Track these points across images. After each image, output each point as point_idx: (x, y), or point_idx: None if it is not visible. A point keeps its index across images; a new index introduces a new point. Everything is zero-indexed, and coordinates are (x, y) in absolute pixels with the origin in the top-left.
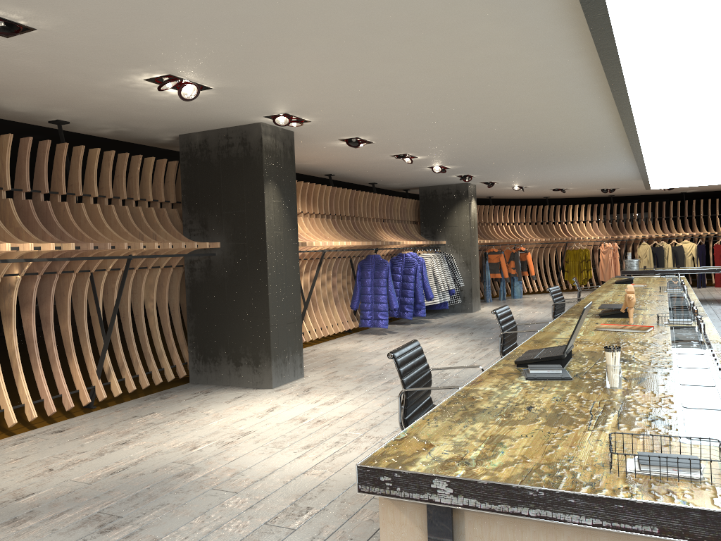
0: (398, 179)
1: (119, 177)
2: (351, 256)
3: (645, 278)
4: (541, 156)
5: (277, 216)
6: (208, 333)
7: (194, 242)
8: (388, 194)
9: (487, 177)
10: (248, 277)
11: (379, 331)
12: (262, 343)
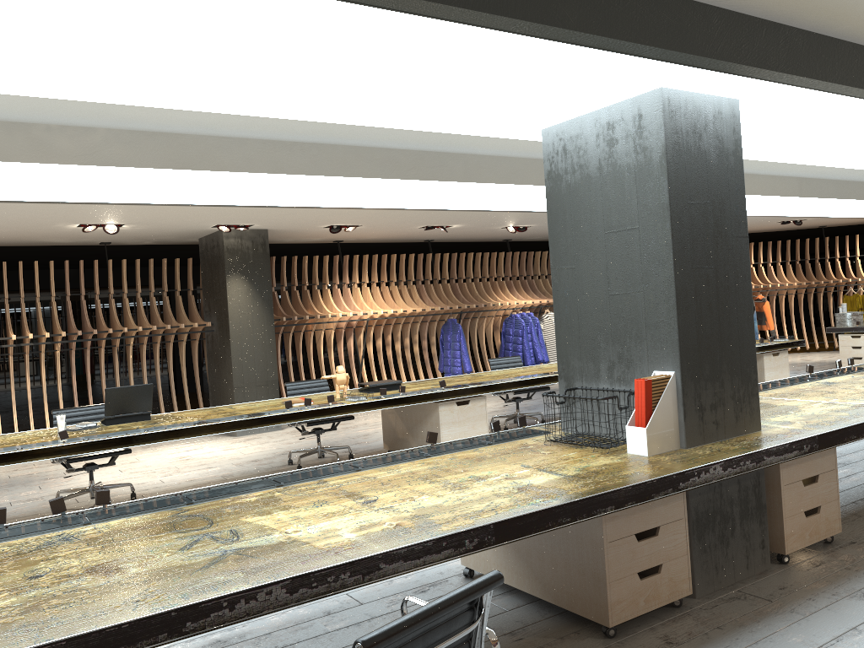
0: (522, 235)
1: (150, 276)
2: (445, 319)
3: None
4: None
5: (244, 300)
6: (215, 391)
7: (181, 324)
8: None
9: None
10: (225, 349)
11: None
12: (232, 401)
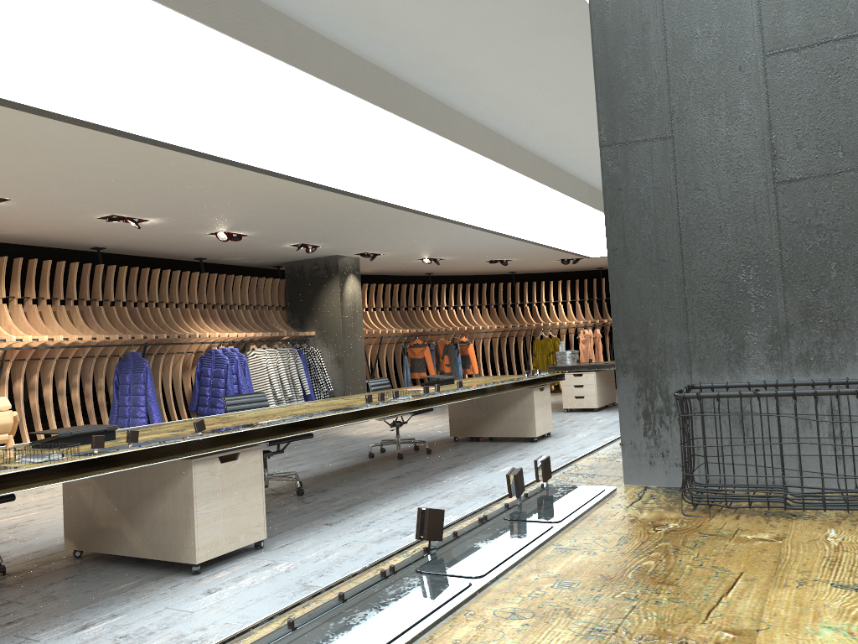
0: (224, 253)
1: None
2: (120, 355)
3: (502, 377)
4: (332, 214)
5: None
6: None
7: None
8: None
9: (342, 246)
10: None
11: None
12: None
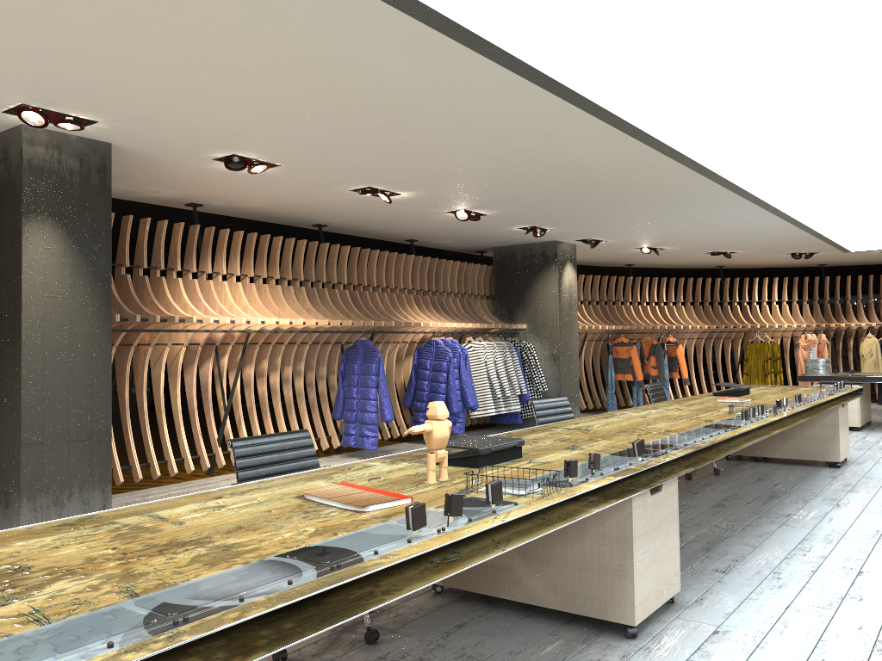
0: (441, 234)
1: None
2: (342, 342)
3: (790, 388)
4: (603, 192)
5: (56, 272)
6: None
7: None
8: (480, 259)
9: (572, 230)
10: (4, 365)
11: (377, 453)
12: (14, 471)
